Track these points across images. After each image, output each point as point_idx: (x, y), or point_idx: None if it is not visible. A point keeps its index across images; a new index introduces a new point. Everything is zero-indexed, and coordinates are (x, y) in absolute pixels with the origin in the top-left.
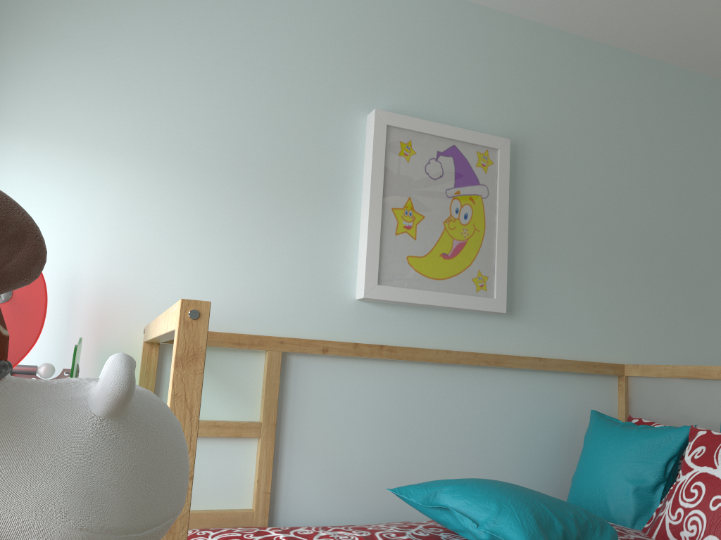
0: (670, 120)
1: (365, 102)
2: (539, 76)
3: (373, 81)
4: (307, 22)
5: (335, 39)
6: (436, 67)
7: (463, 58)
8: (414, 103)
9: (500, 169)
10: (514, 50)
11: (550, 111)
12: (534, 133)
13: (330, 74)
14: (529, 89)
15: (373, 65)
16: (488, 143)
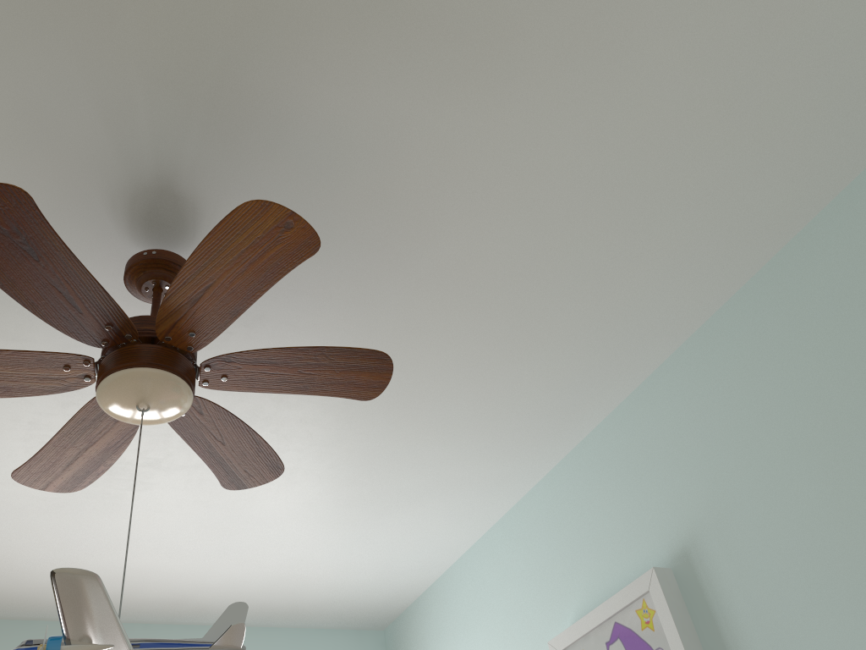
0: (862, 292)
1: (558, 629)
2: (669, 440)
3: (555, 601)
4: (506, 590)
5: (523, 587)
6: (587, 536)
7: (601, 502)
8: (587, 593)
9: (659, 614)
10: (635, 440)
11: (699, 469)
12: (697, 516)
13: (531, 624)
14: (667, 468)
15: (550, 585)
16: (637, 592)
